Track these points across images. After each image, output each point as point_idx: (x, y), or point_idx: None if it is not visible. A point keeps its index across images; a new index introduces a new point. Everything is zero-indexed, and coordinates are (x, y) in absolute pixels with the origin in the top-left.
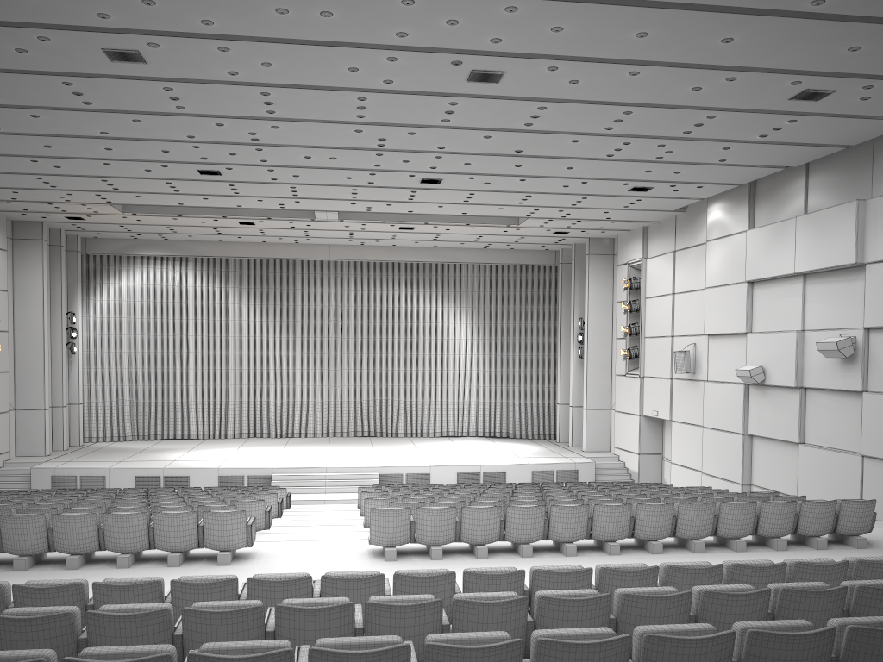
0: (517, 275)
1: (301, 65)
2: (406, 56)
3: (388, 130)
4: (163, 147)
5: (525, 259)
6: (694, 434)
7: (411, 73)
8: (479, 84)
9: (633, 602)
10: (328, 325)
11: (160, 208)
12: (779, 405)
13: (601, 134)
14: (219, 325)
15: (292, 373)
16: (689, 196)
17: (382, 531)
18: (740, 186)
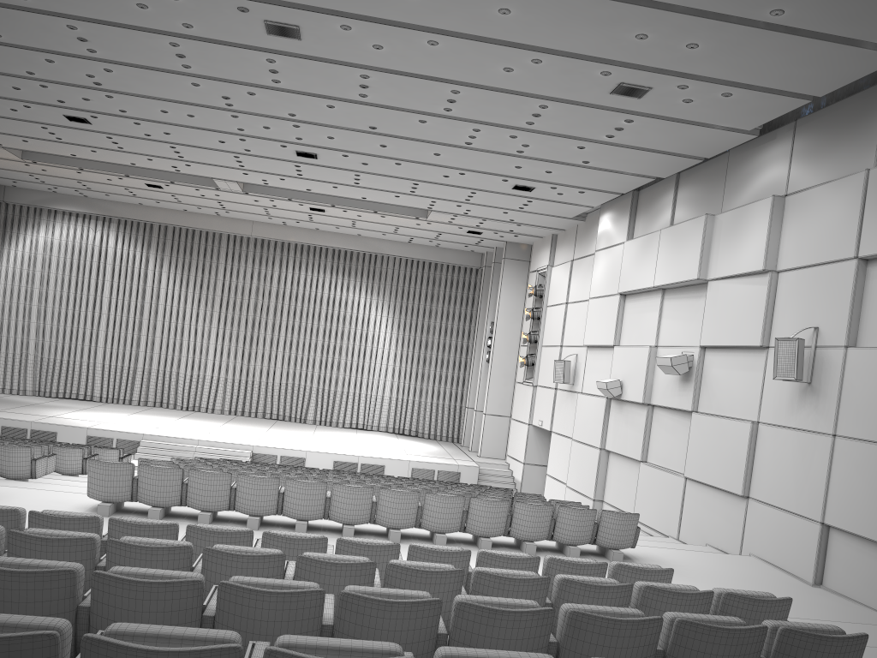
0: (443, 274)
1: None
2: None
3: (225, 87)
4: (11, 83)
5: (450, 258)
6: (566, 446)
7: (205, 18)
8: (283, 40)
9: (117, 549)
10: (249, 303)
11: (61, 159)
12: (630, 421)
13: (445, 116)
14: (136, 290)
15: (206, 347)
16: (577, 202)
17: (99, 484)
18: (625, 197)
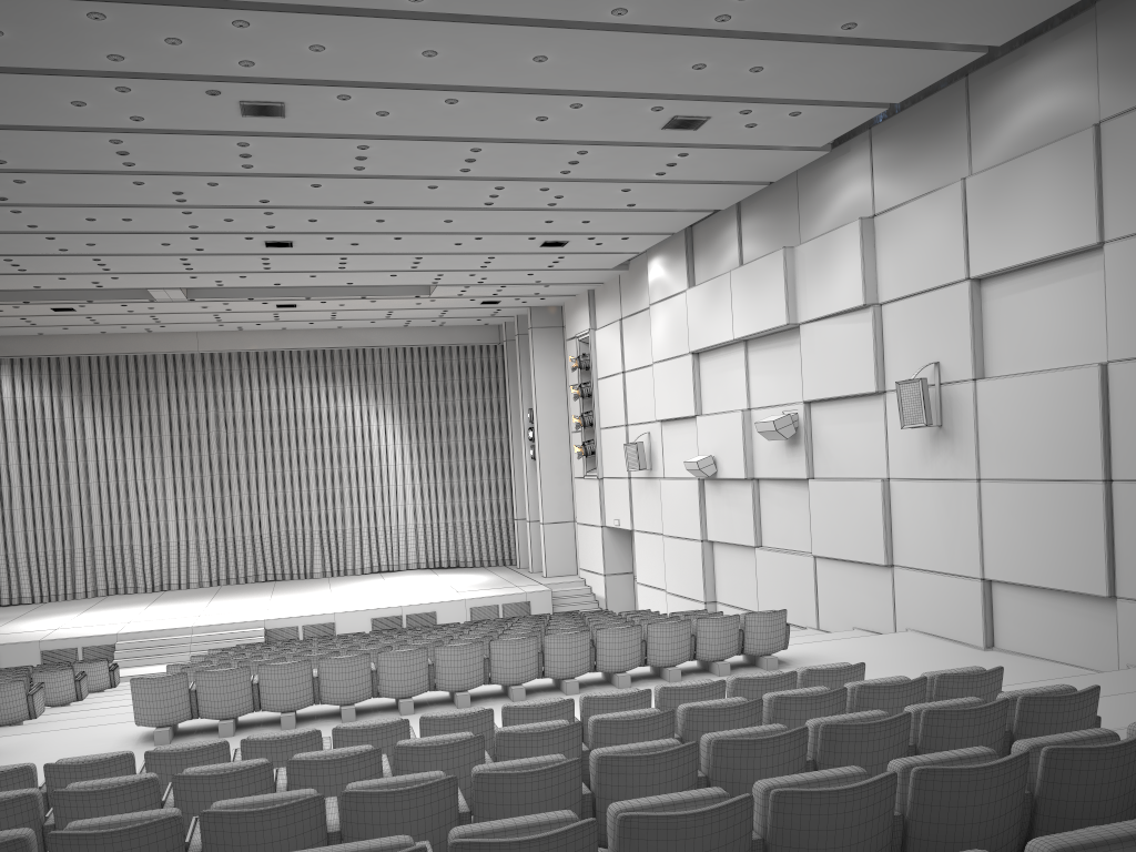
0: (454, 358)
1: (2, 99)
2: (140, 85)
3: (179, 181)
4: None
5: (460, 337)
6: (657, 544)
7: (162, 107)
8: (261, 119)
9: (300, 769)
10: (209, 438)
11: None
12: (733, 502)
13: (461, 177)
14: (53, 447)
15: (163, 505)
16: (620, 250)
17: (149, 707)
18: (676, 235)
